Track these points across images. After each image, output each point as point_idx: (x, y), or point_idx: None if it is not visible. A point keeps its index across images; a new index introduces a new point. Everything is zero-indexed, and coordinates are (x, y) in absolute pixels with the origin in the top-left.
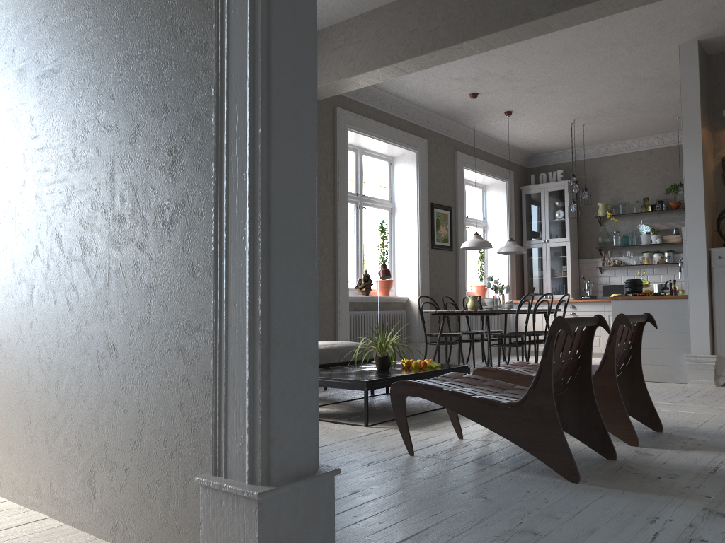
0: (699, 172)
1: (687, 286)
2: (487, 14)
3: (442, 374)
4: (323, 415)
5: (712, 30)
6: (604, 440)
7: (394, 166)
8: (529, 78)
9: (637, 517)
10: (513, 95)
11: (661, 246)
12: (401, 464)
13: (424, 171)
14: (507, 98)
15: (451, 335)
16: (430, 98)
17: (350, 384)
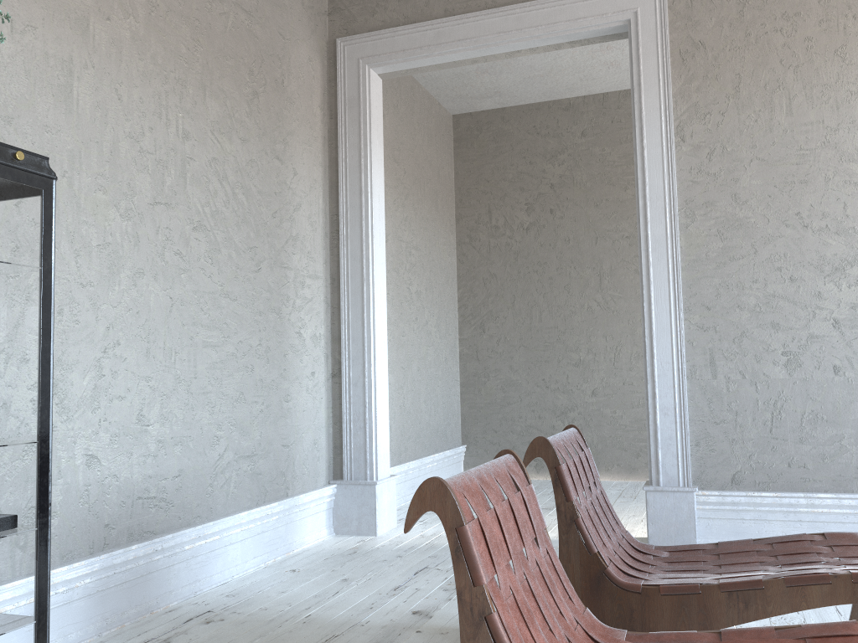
0: None
1: None
2: None
3: None
4: None
5: None
6: None
7: None
8: None
9: None
10: None
11: None
12: None
13: None
14: None
15: None
16: None
17: None
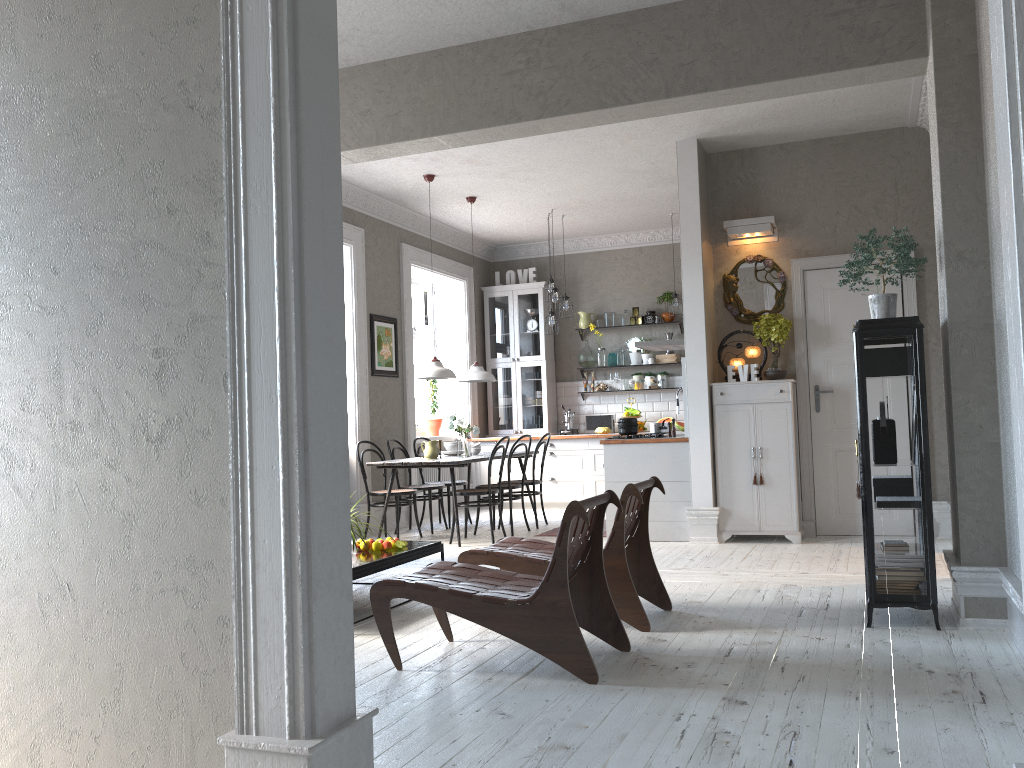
0: (700, 294)
1: (688, 427)
2: (464, 105)
3: (411, 556)
4: None
5: (712, 130)
6: (618, 630)
7: None
8: (501, 162)
9: (663, 716)
10: (480, 179)
11: (653, 367)
12: (392, 682)
13: (361, 272)
14: (472, 183)
15: (403, 493)
16: (371, 177)
17: None
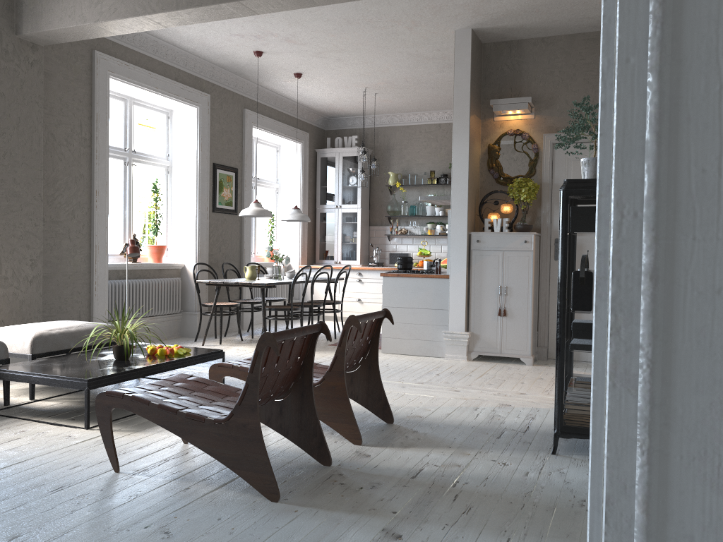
0: (466, 159)
1: (449, 267)
2: None
3: (189, 362)
4: (44, 412)
5: (483, 21)
6: (321, 446)
7: (173, 120)
8: (314, 43)
9: None
10: (300, 57)
11: (444, 218)
12: (98, 486)
13: (206, 129)
14: (295, 60)
15: (227, 306)
16: (211, 51)
17: (70, 382)
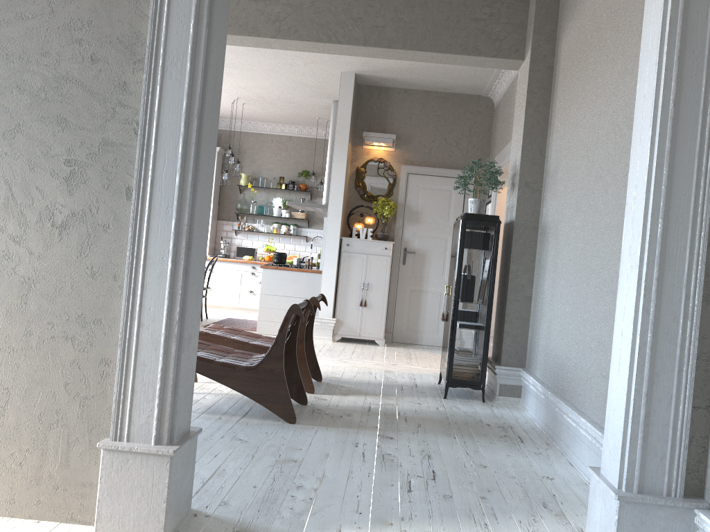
0: (343, 177)
1: (323, 264)
2: None
3: None
4: None
5: (367, 70)
6: (301, 391)
7: None
8: None
9: (346, 444)
10: None
11: (288, 219)
12: None
13: None
14: None
15: None
16: None
17: None
